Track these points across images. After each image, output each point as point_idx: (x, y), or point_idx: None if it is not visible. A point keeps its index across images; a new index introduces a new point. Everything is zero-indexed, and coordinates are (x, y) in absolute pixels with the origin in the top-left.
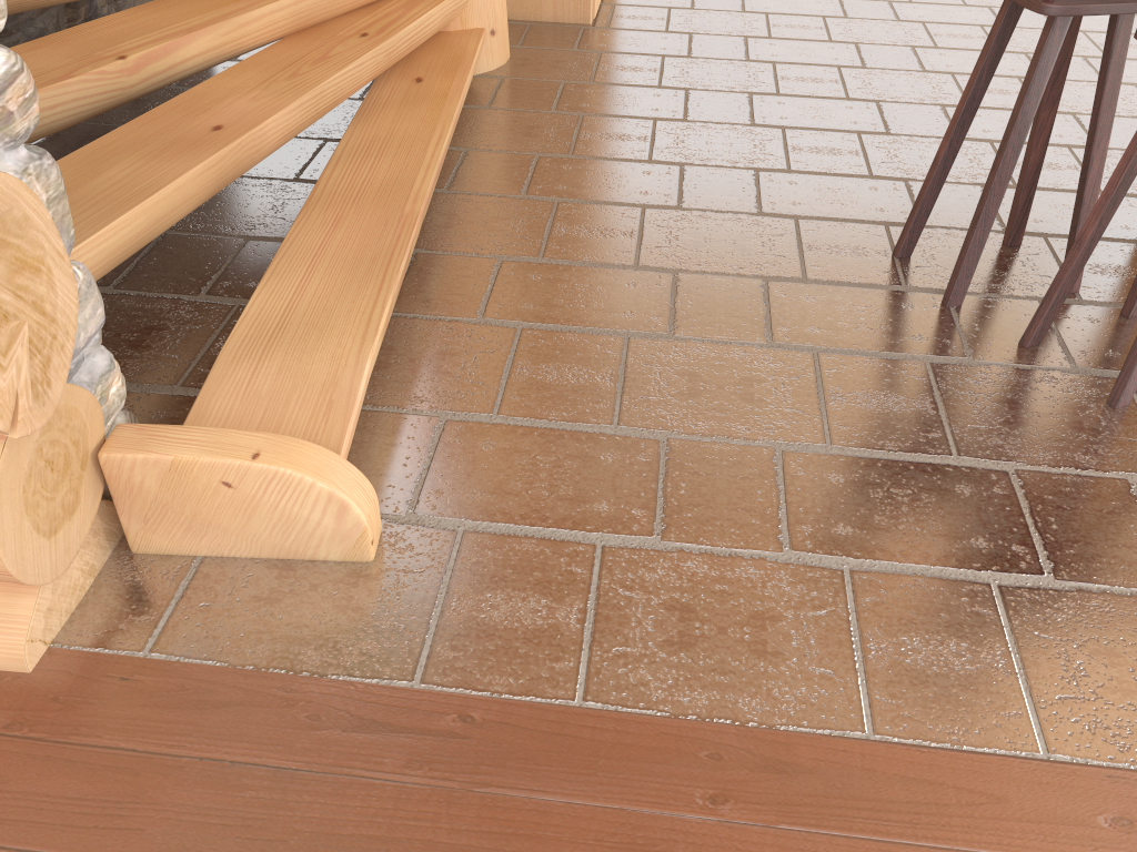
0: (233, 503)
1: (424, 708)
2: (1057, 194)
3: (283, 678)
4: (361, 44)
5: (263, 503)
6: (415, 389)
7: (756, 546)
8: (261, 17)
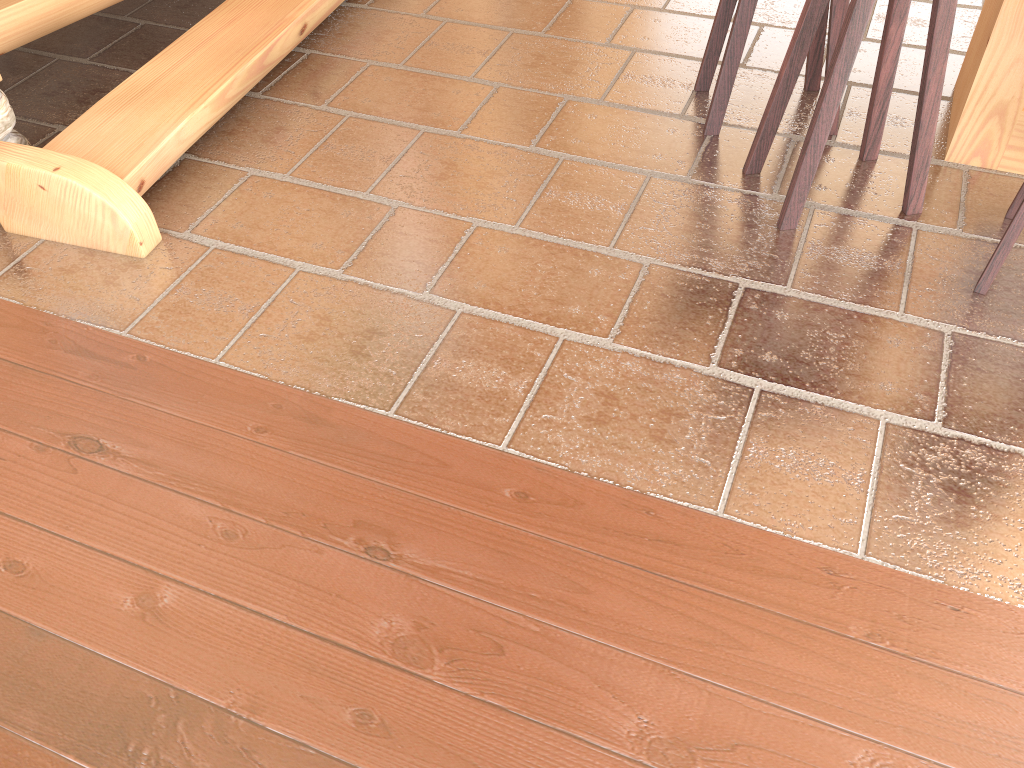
0: (50, 202)
1: (120, 347)
2: None
3: (49, 317)
4: None
5: (66, 204)
6: (244, 152)
7: (406, 287)
8: None
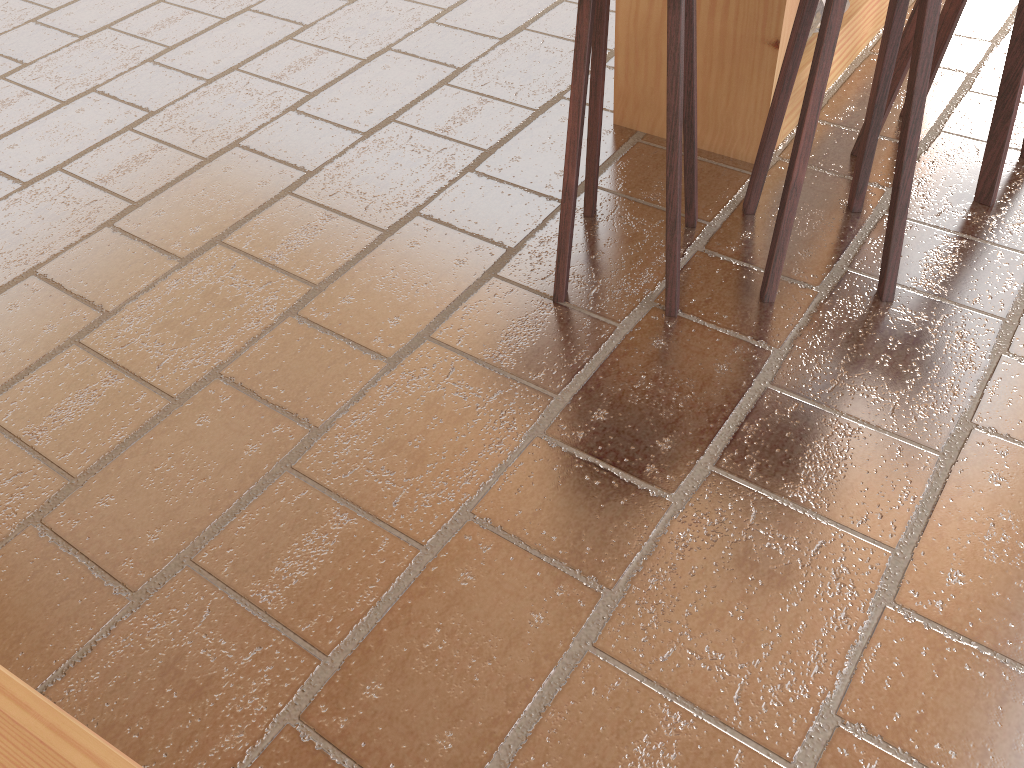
0: None
1: None
2: (522, 136)
3: None
4: None
5: None
6: None
7: None
8: None
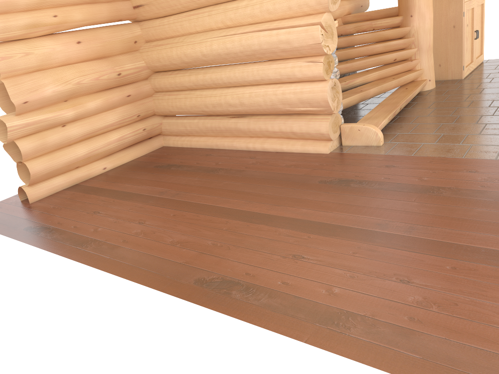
0: (359, 134)
1: (386, 155)
2: None
3: (364, 154)
4: (392, 79)
5: (364, 133)
6: (394, 131)
7: (454, 143)
8: (371, 75)
